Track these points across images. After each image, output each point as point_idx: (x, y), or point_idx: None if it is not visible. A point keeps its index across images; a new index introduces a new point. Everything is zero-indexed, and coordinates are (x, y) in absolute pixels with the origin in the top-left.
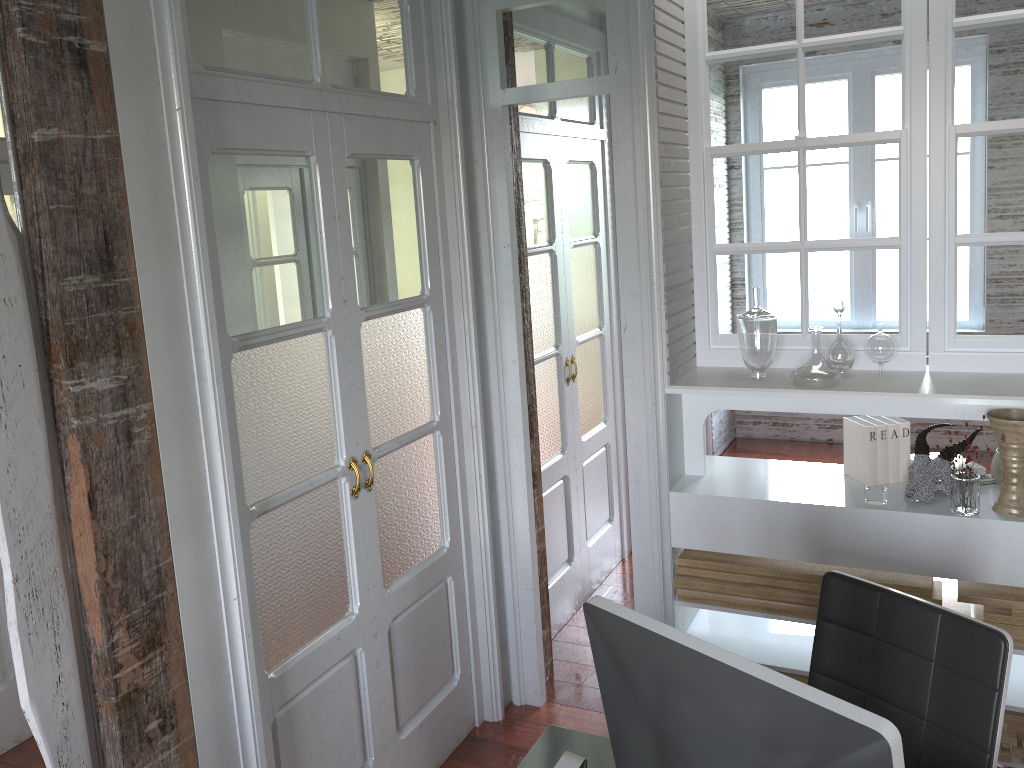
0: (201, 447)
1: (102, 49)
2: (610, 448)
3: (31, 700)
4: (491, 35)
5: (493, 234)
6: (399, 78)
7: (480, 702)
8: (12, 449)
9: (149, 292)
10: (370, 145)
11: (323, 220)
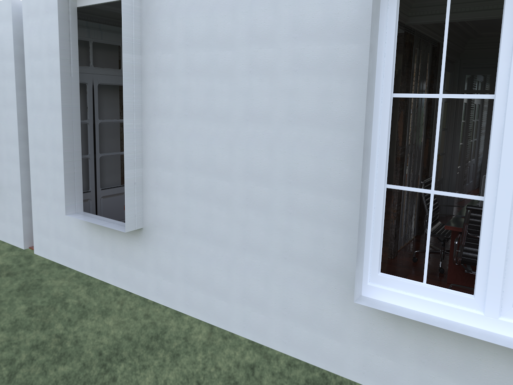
0: (433, 144)
1: (435, 88)
2: (460, 172)
3: (420, 171)
4: (464, 79)
5: (457, 118)
6: (448, 87)
7: (441, 212)
8: (423, 139)
9: (433, 121)
10: (446, 100)
11: (441, 113)
